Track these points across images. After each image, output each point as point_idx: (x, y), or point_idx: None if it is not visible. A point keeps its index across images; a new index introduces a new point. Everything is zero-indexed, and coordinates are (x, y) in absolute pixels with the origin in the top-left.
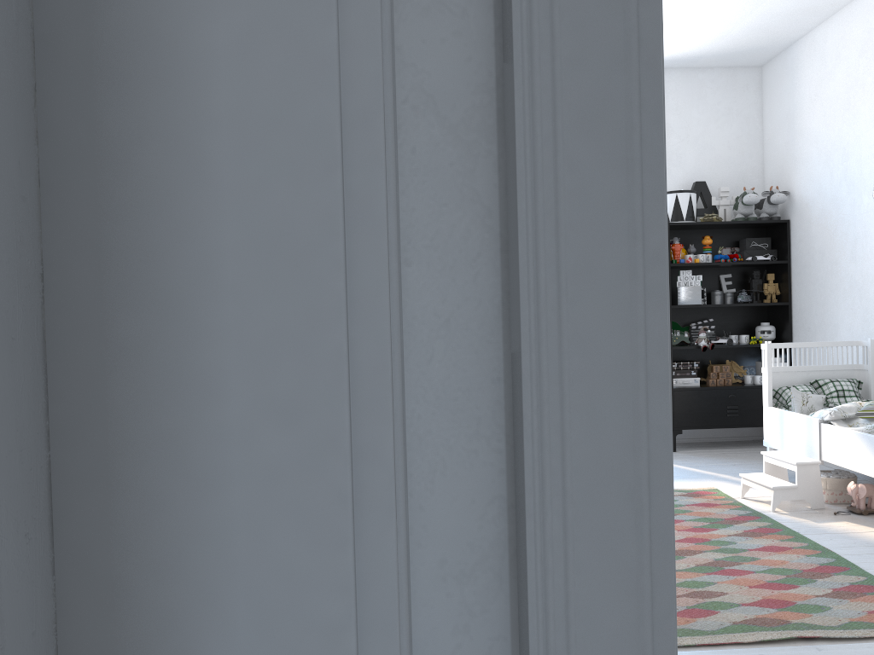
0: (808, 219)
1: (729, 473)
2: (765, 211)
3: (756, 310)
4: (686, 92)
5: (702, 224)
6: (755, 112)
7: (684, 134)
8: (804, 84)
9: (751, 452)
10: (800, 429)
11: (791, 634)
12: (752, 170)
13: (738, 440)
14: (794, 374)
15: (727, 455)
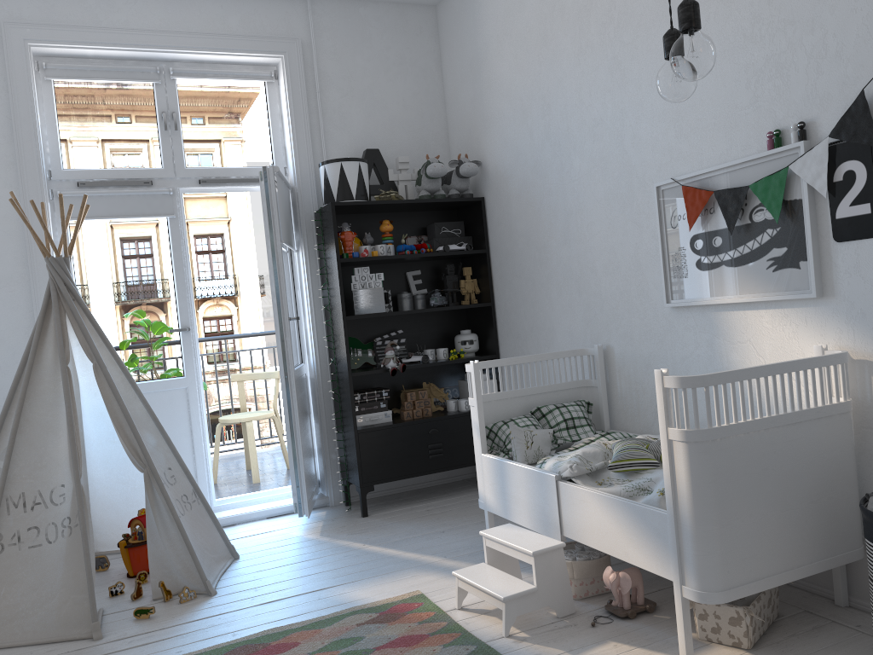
0: (507, 194)
1: (438, 552)
2: (454, 186)
3: (454, 314)
4: (346, 31)
5: (377, 204)
6: (433, 63)
7: (348, 87)
8: (488, 20)
9: (463, 502)
10: (529, 488)
11: None
12: (435, 138)
13: (446, 482)
14: (510, 402)
15: (434, 514)
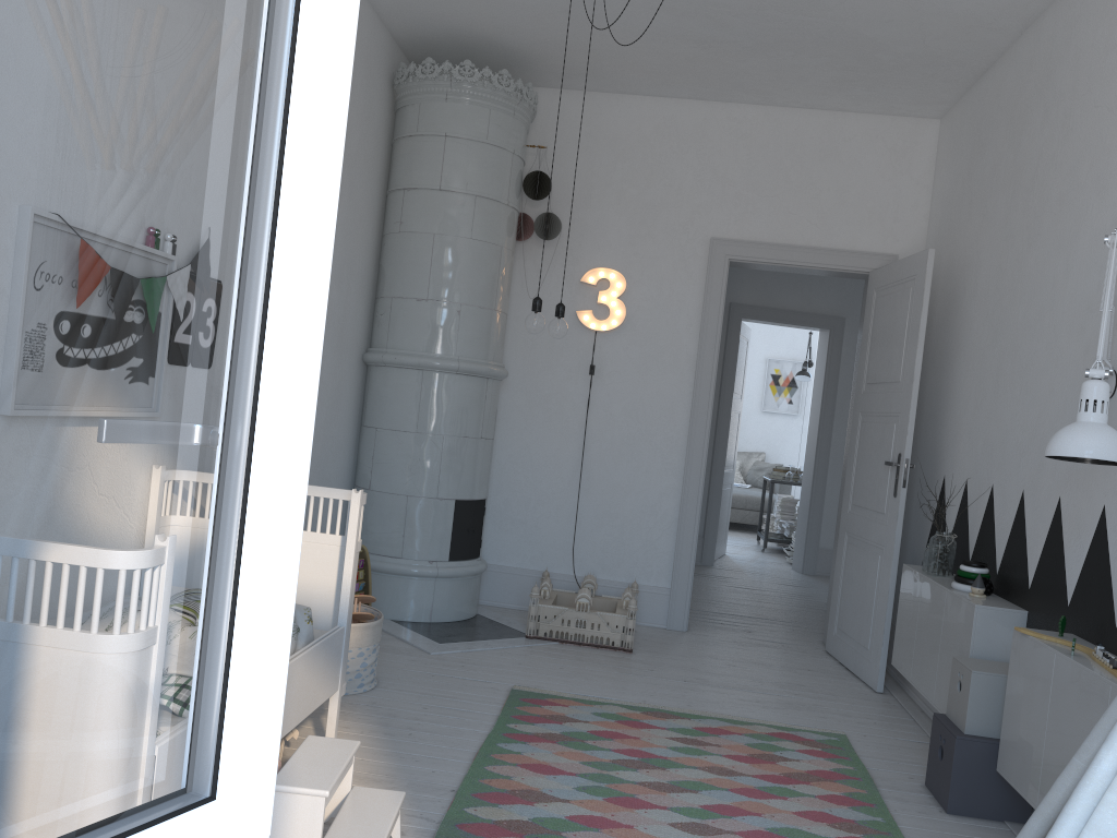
0: None
1: None
2: None
3: None
4: None
5: None
6: None
7: None
8: None
9: None
10: None
11: (653, 705)
12: None
13: None
14: None
15: None
